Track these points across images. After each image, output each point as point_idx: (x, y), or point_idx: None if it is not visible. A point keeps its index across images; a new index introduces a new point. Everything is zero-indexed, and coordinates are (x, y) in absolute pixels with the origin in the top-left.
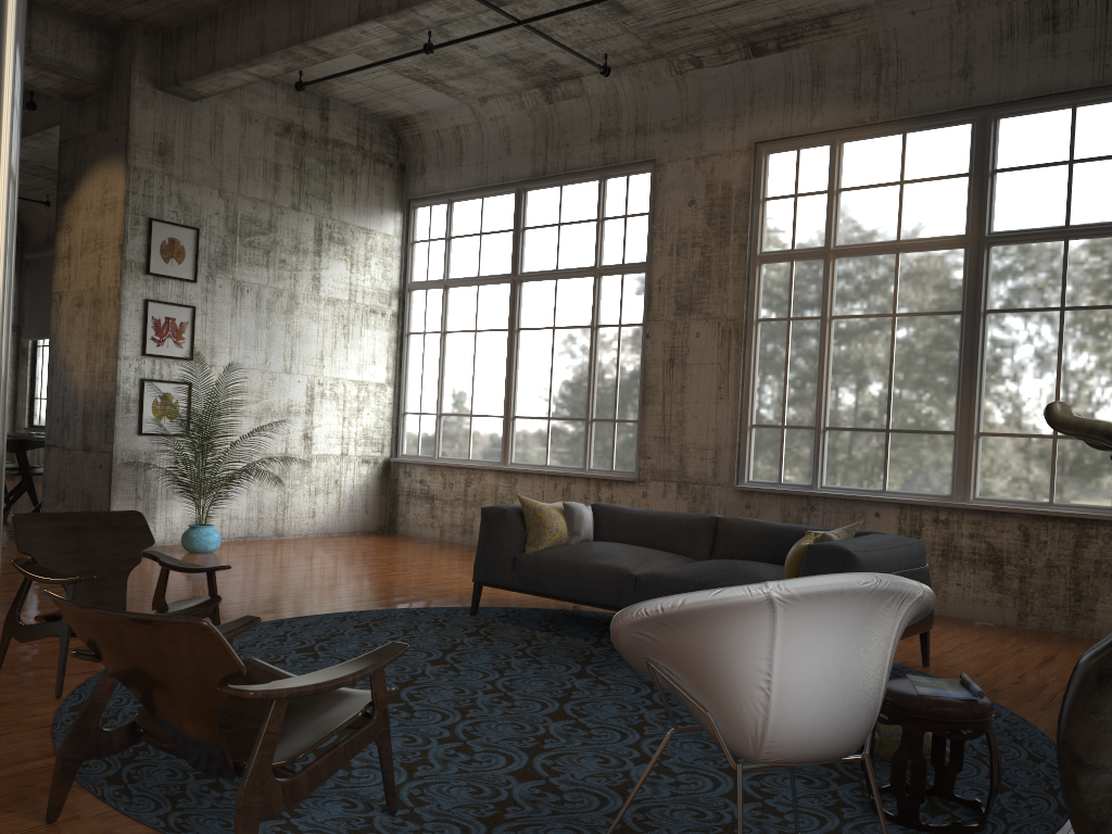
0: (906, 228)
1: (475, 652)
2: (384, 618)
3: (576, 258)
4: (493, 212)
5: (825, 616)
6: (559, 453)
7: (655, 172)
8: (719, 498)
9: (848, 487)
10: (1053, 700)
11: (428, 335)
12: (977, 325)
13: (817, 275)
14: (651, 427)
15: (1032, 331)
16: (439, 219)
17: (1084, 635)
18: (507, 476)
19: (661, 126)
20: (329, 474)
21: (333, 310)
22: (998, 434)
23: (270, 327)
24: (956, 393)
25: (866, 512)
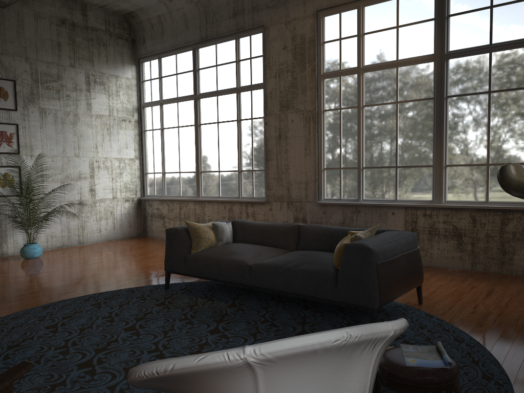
0: (401, 53)
1: (156, 318)
2: (113, 296)
3: (226, 84)
4: (182, 61)
5: (303, 371)
6: (226, 189)
7: (264, 32)
8: (309, 209)
9: (377, 199)
10: (495, 324)
11: (154, 130)
12: (443, 104)
13: (354, 83)
14: (271, 173)
15: (473, 106)
16: (155, 68)
17: (508, 273)
18: (200, 203)
19: (266, 6)
20: (107, 208)
21: (100, 120)
22: (456, 165)
23: (64, 132)
24: (432, 144)
25: (387, 212)
